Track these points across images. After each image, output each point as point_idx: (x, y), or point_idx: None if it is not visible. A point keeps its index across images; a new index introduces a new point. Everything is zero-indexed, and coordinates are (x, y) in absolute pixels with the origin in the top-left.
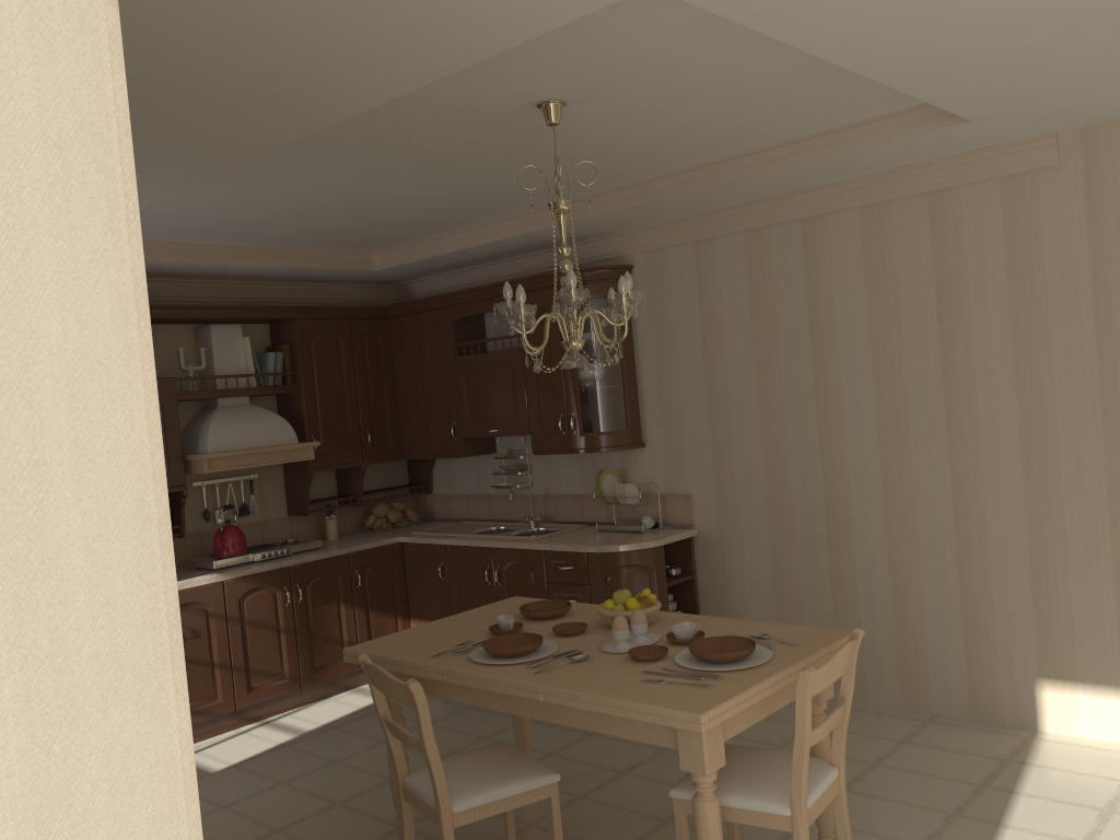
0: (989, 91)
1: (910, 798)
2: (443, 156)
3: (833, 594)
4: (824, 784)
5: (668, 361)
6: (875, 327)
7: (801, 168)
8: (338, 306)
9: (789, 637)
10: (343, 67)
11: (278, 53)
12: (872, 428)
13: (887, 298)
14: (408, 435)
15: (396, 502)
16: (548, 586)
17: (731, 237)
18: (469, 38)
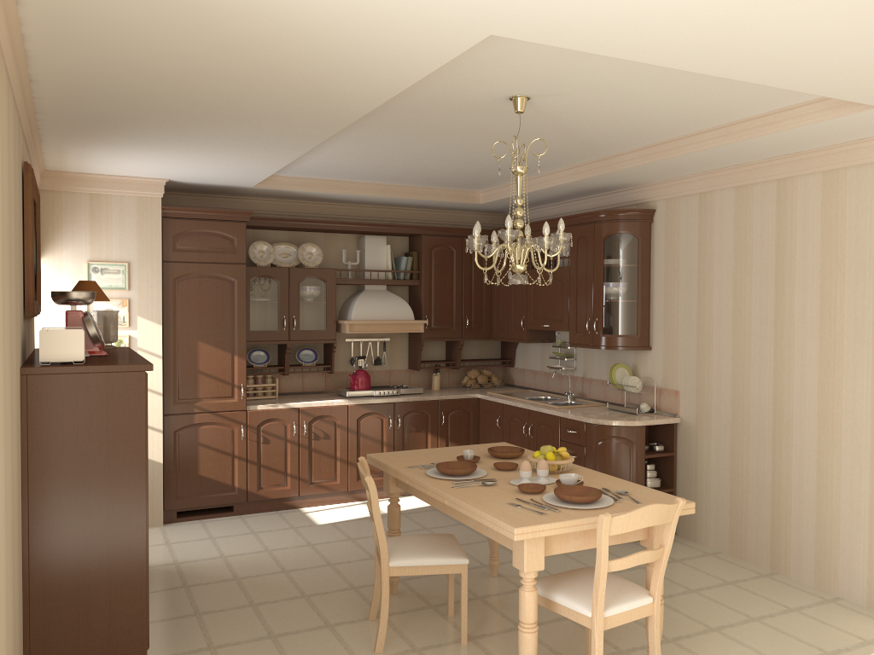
0: (865, 85)
1: (761, 648)
2: (472, 130)
3: (772, 485)
4: (631, 604)
5: (673, 285)
6: (824, 272)
7: (756, 141)
8: (454, 227)
9: (642, 497)
10: (338, 84)
11: (293, 78)
12: (814, 354)
13: (836, 248)
14: (496, 323)
15: (485, 370)
16: (560, 443)
17: (725, 192)
18: (401, 67)
